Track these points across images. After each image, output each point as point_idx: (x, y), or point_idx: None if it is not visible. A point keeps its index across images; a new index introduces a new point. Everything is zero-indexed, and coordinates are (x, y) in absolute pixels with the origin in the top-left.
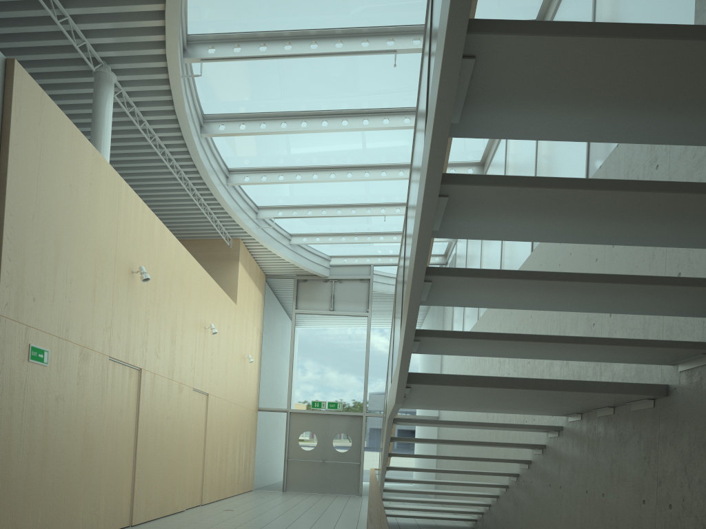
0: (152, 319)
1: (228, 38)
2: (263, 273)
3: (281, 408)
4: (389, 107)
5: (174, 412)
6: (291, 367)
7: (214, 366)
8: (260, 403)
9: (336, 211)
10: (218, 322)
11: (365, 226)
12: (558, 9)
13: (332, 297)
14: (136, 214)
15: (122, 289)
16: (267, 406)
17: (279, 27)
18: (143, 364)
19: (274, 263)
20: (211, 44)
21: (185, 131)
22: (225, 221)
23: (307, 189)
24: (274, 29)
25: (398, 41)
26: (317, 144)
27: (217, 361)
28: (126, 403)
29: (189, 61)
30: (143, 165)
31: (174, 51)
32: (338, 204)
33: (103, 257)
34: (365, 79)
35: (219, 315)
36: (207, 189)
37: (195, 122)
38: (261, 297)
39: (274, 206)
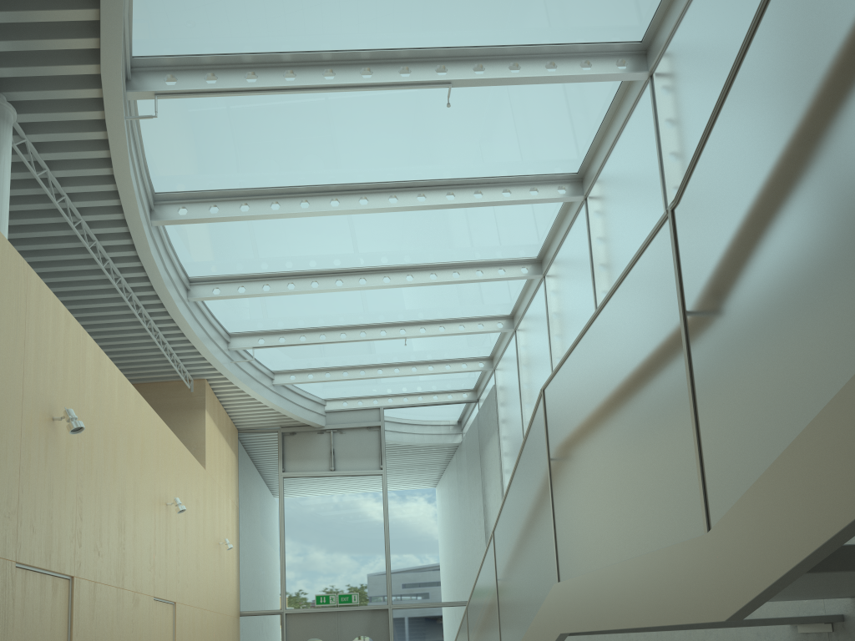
0: (87, 494)
1: (197, 63)
2: (234, 427)
3: (273, 610)
4: (425, 178)
5: (128, 640)
6: (282, 551)
7: (181, 559)
8: (242, 605)
9: (340, 334)
10: (183, 494)
11: (374, 356)
12: (687, 16)
13: (332, 453)
14: (56, 327)
15: (36, 447)
16: (253, 607)
17: (277, 47)
18: (76, 568)
19: (250, 412)
20: (170, 72)
21: (129, 210)
22: (185, 354)
23: (301, 304)
24: (268, 49)
25: (452, 70)
26: (319, 238)
27: (185, 552)
28: (49, 639)
29: (135, 97)
30: (61, 270)
31: (114, 67)
32: (342, 325)
33: (1, 392)
34: (397, 134)
35: (184, 485)
36: (160, 305)
37: (143, 201)
38: (235, 458)
39: (252, 332)
